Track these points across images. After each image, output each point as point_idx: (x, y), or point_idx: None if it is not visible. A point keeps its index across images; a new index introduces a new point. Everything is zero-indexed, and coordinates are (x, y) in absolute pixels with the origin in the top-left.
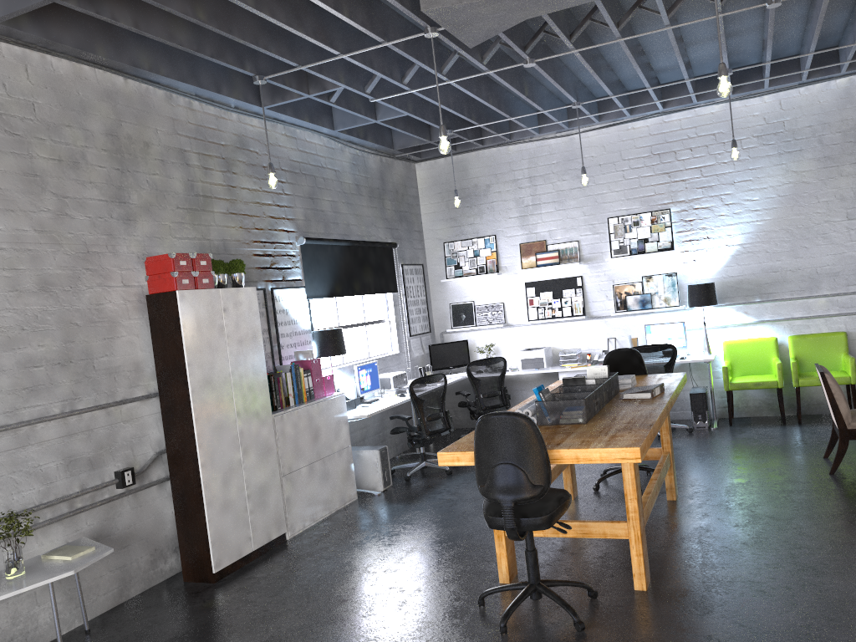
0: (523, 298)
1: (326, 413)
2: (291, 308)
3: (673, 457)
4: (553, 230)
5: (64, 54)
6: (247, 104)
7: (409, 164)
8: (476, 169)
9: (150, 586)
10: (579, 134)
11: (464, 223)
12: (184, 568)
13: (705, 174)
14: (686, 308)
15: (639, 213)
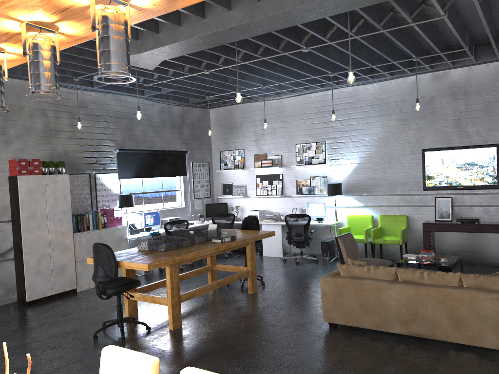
0: (255, 183)
1: (111, 235)
2: (107, 183)
3: (254, 273)
4: (270, 148)
5: None
6: (84, 86)
7: (204, 109)
8: (236, 114)
9: (3, 304)
10: (264, 102)
11: (230, 142)
12: (18, 298)
13: (343, 124)
14: (330, 195)
15: (310, 142)
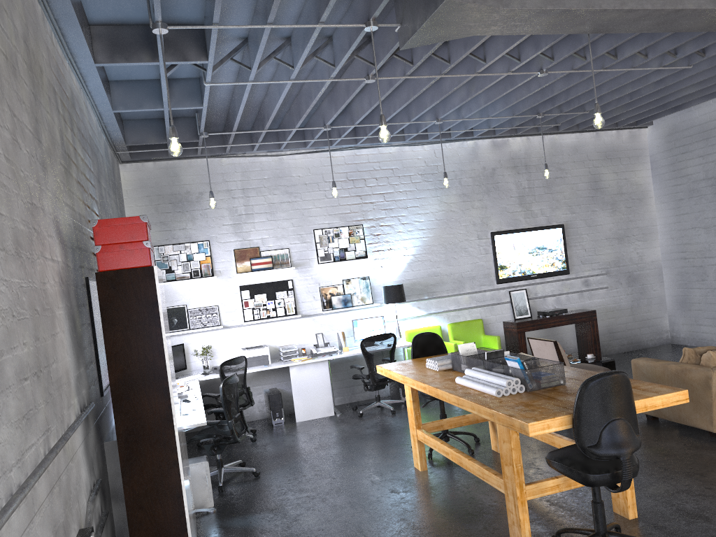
0: (238, 301)
1: (183, 424)
2: None
3: None
4: (266, 238)
5: None
6: (89, 55)
7: (118, 163)
8: (188, 176)
9: None
10: (330, 152)
11: (175, 228)
12: None
13: (387, 199)
14: (378, 305)
15: (339, 227)
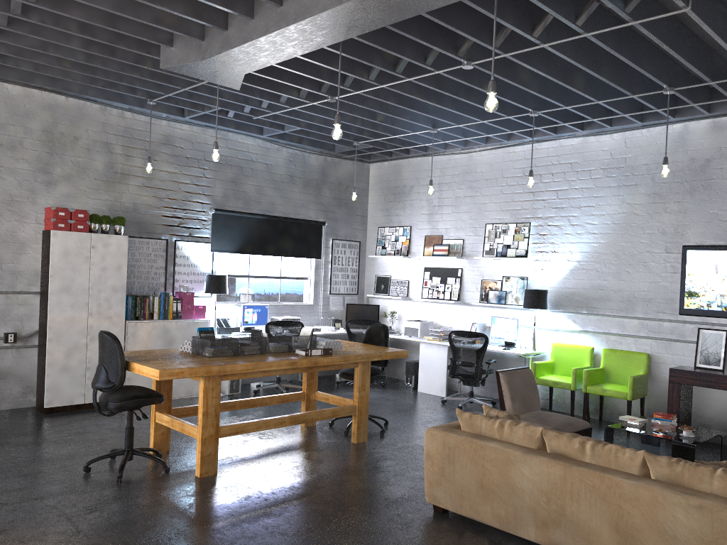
0: (422, 279)
1: (185, 330)
2: (193, 255)
3: (363, 411)
4: (448, 228)
5: (16, 83)
6: (170, 115)
7: (361, 163)
8: (406, 172)
9: (18, 407)
10: (432, 153)
11: (393, 214)
12: (36, 401)
13: (559, 196)
14: (530, 309)
15: (507, 223)
